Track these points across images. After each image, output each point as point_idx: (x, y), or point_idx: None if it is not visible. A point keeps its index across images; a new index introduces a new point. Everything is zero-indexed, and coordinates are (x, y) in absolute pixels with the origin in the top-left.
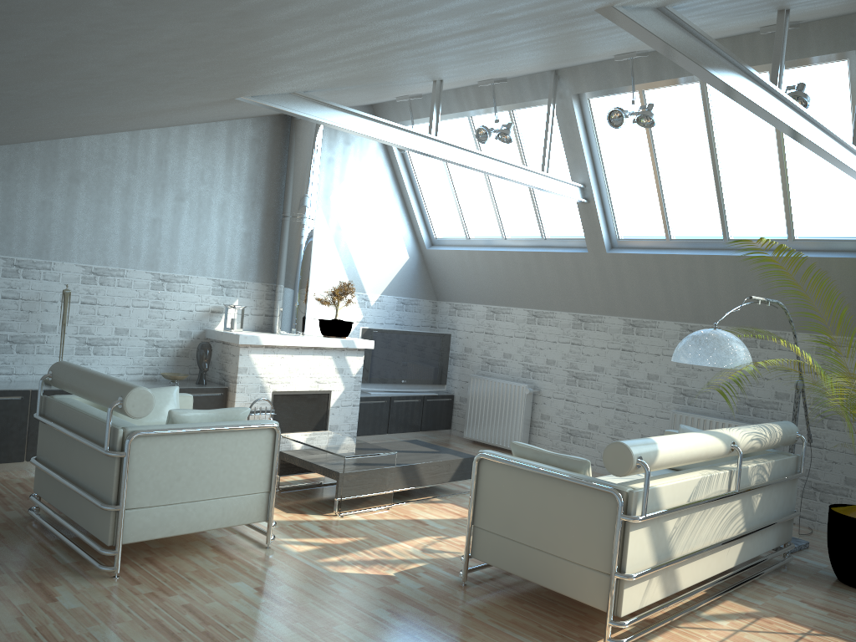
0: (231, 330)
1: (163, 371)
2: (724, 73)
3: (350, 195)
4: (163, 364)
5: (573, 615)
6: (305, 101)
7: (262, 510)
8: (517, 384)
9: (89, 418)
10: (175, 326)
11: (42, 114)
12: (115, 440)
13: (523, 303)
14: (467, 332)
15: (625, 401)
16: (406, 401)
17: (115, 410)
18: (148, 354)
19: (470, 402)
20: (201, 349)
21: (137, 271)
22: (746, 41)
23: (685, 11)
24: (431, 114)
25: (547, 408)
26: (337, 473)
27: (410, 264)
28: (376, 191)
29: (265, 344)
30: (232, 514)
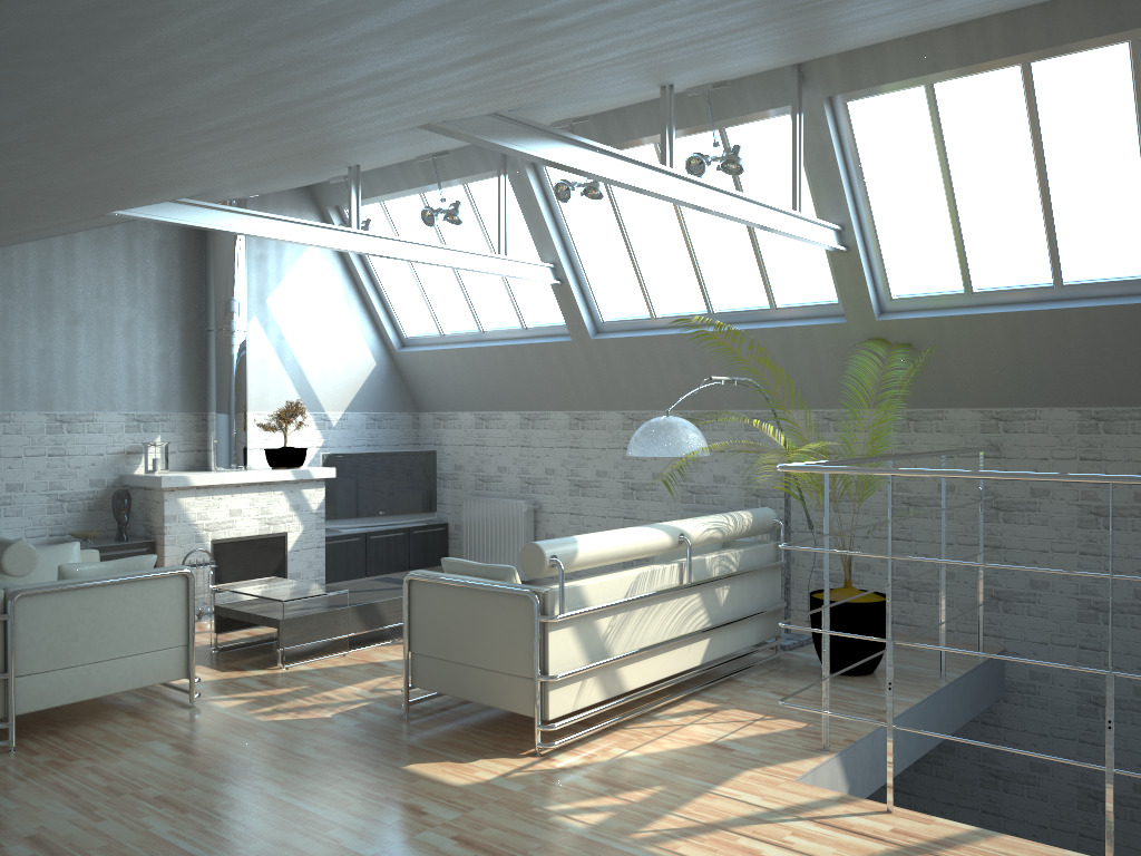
0: (154, 473)
1: (73, 530)
2: (591, 162)
3: (292, 296)
4: (72, 522)
5: (516, 730)
6: (190, 208)
7: (181, 666)
8: (515, 502)
9: None
10: (83, 474)
11: None
12: None
13: (514, 406)
14: (456, 446)
15: (632, 507)
16: (387, 536)
17: None
18: (51, 511)
19: (465, 529)
20: (117, 498)
21: (27, 413)
22: (687, 99)
23: (534, 108)
24: (350, 205)
25: (551, 525)
26: (277, 620)
27: (378, 372)
28: (325, 289)
29: (195, 485)
30: (145, 673)
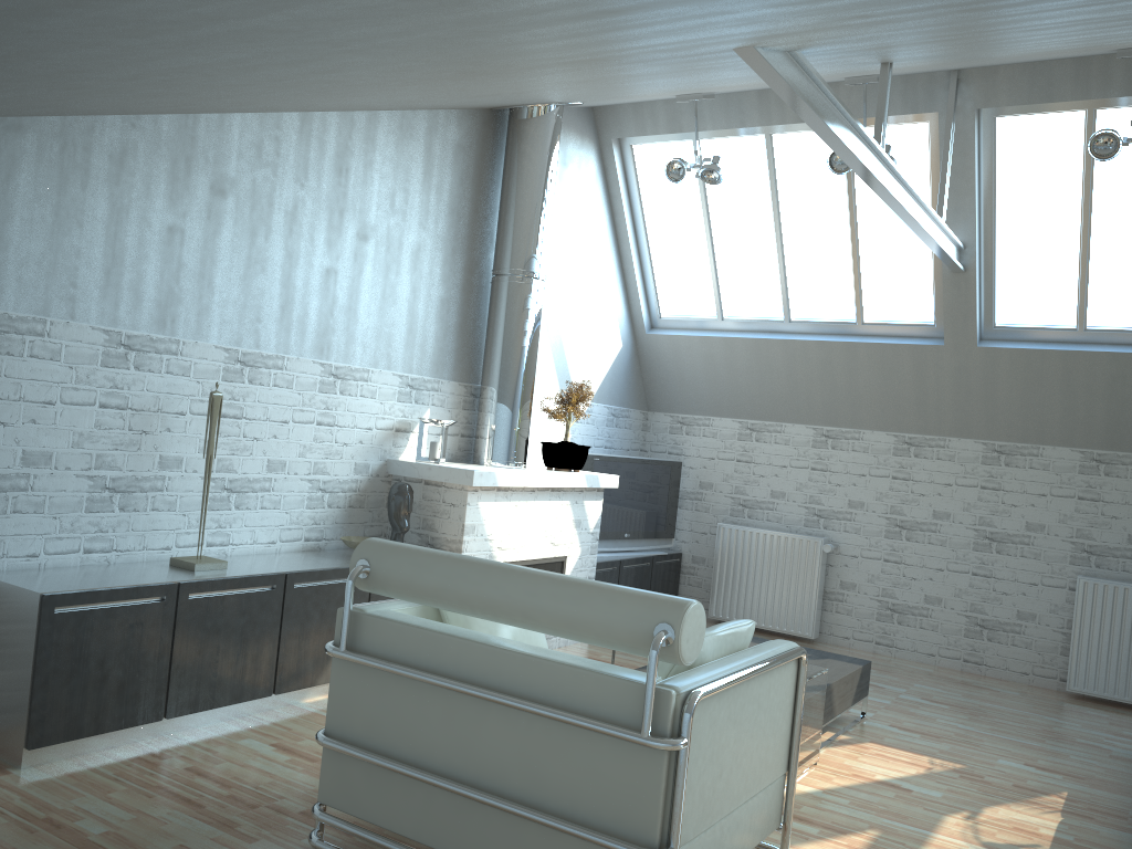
0: (429, 461)
1: (330, 533)
2: None
3: (564, 245)
4: (330, 522)
5: None
6: (795, 69)
7: (779, 808)
8: (806, 538)
9: (545, 663)
10: (349, 455)
11: (573, 23)
12: (662, 715)
13: (807, 418)
14: (704, 459)
15: (988, 562)
16: (634, 566)
17: (631, 648)
18: (311, 504)
19: (719, 564)
20: (400, 494)
21: (301, 359)
22: None
23: None
24: (879, 117)
25: (850, 572)
26: None
27: (622, 356)
28: (592, 242)
29: (502, 486)
30: (757, 825)
